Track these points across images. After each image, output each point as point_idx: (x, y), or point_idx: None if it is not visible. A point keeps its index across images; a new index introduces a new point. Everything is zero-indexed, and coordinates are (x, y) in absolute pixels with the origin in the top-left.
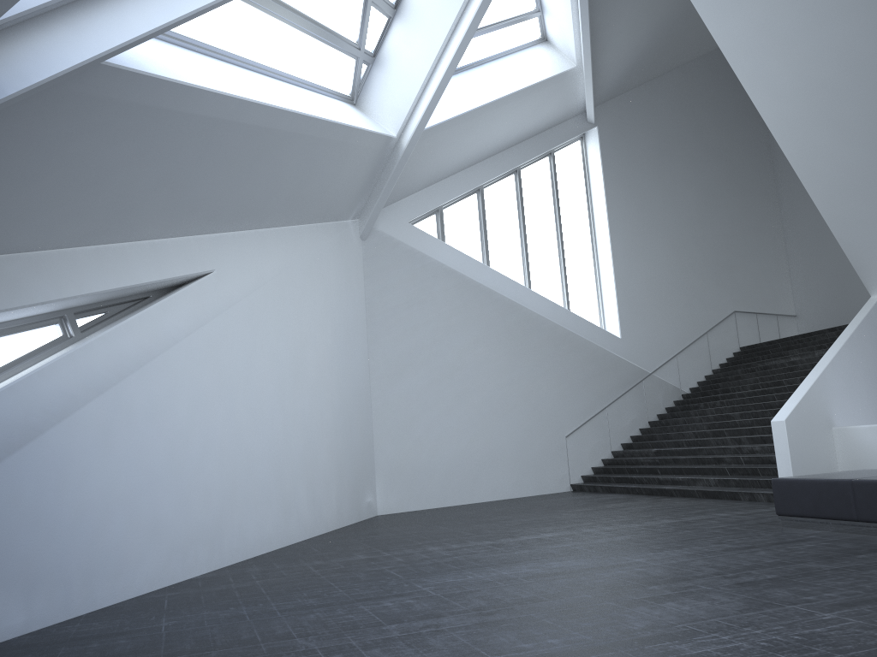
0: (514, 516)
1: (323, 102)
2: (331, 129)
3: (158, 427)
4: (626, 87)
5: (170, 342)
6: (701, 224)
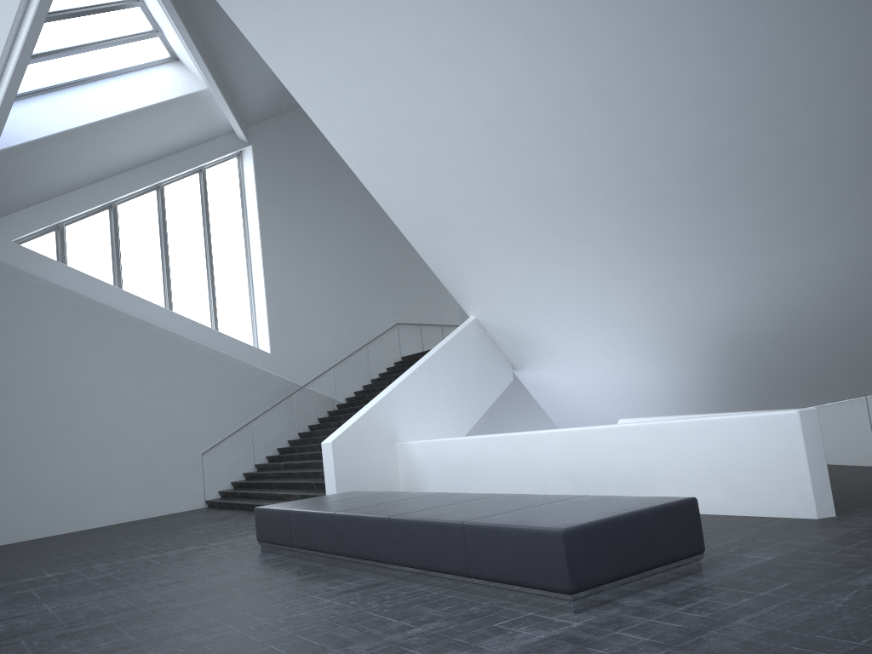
0: (80, 548)
1: None
2: None
3: None
4: (285, 108)
5: None
6: (365, 241)
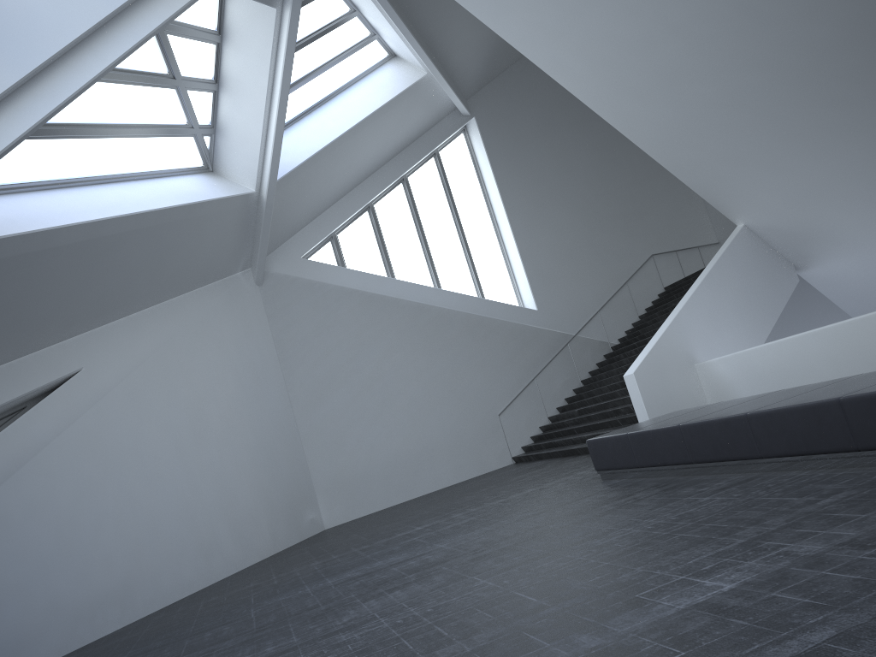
0: (426, 508)
1: (164, 187)
2: (168, 214)
3: (41, 520)
4: (496, 72)
5: (39, 446)
6: (601, 181)
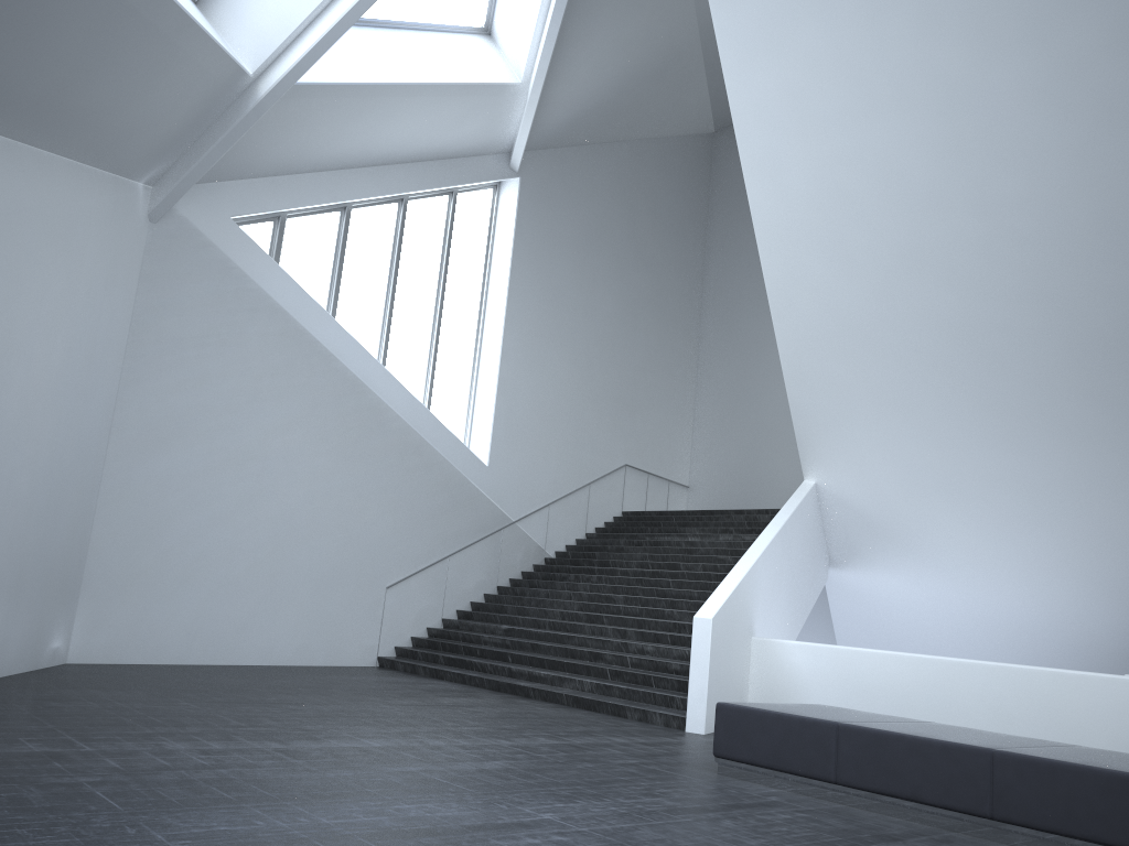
0: (304, 698)
1: None
2: (157, 3)
3: None
4: (566, 141)
5: None
6: (613, 345)
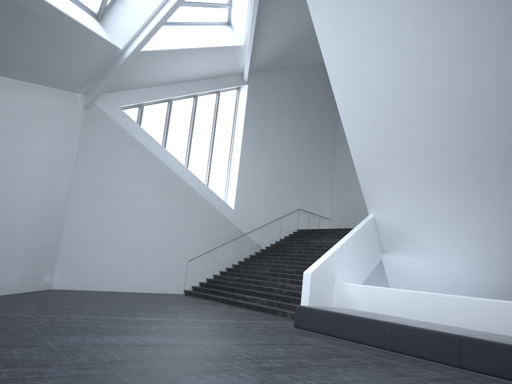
0: (141, 303)
1: (74, 8)
2: (74, 26)
3: None
4: (269, 68)
5: None
6: (292, 156)
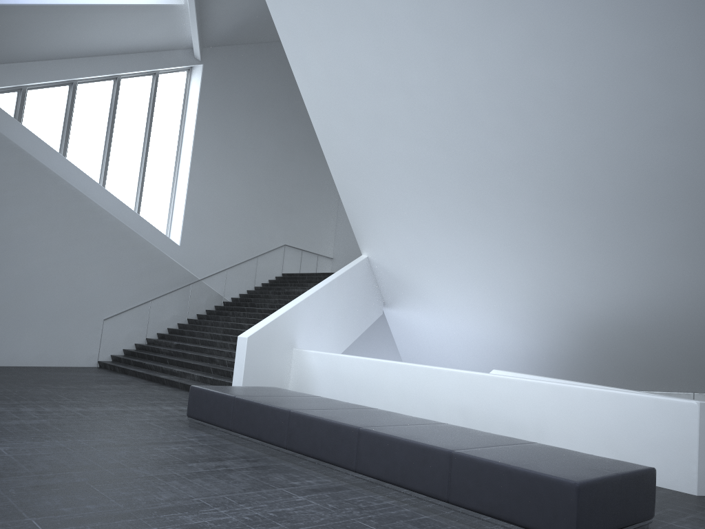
0: None
1: None
2: None
3: None
4: (237, 41)
5: None
6: (275, 170)
